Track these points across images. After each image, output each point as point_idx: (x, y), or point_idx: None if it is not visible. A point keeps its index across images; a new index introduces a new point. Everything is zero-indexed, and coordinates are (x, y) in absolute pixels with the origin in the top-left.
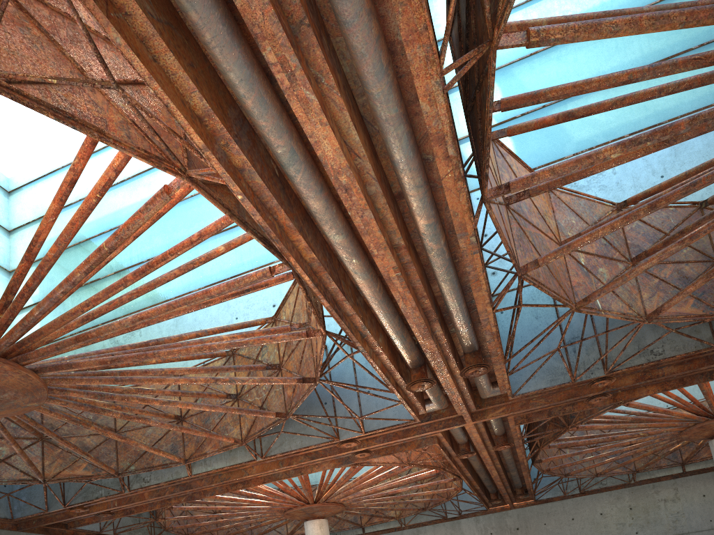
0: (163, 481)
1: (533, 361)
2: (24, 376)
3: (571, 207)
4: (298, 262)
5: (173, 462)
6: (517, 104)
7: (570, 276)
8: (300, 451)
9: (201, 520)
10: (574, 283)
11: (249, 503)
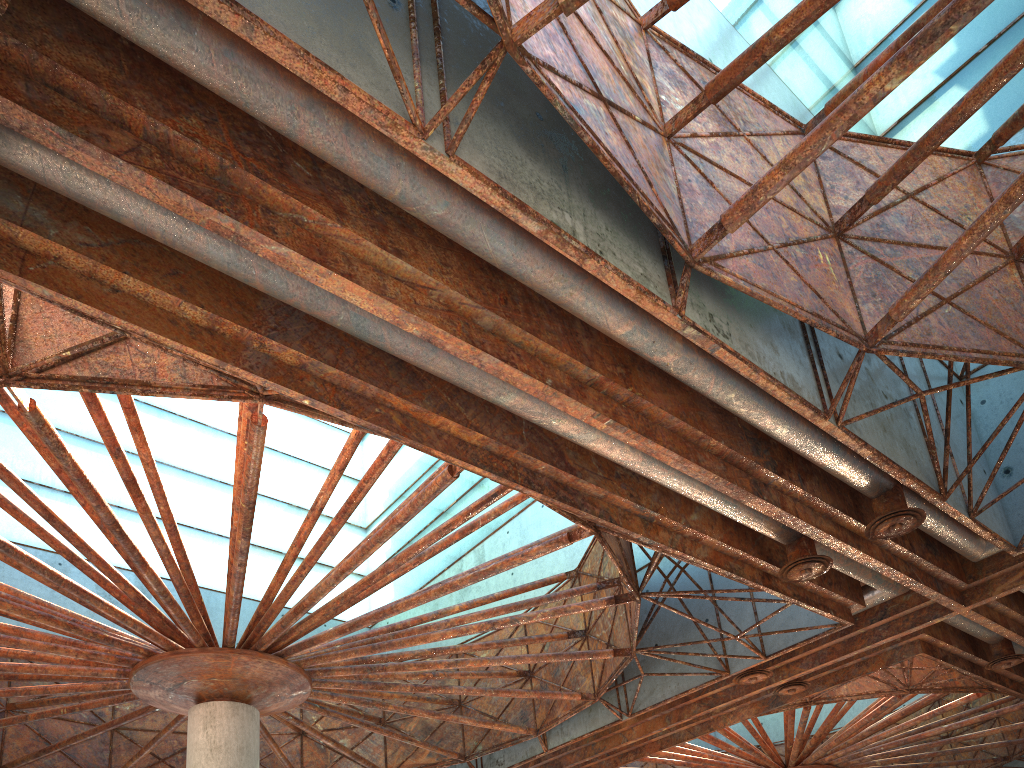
0: (517, 761)
1: (1023, 478)
2: (268, 664)
3: None
4: (450, 453)
5: (523, 735)
6: (732, 80)
7: None
8: (689, 698)
9: None
10: None
11: None
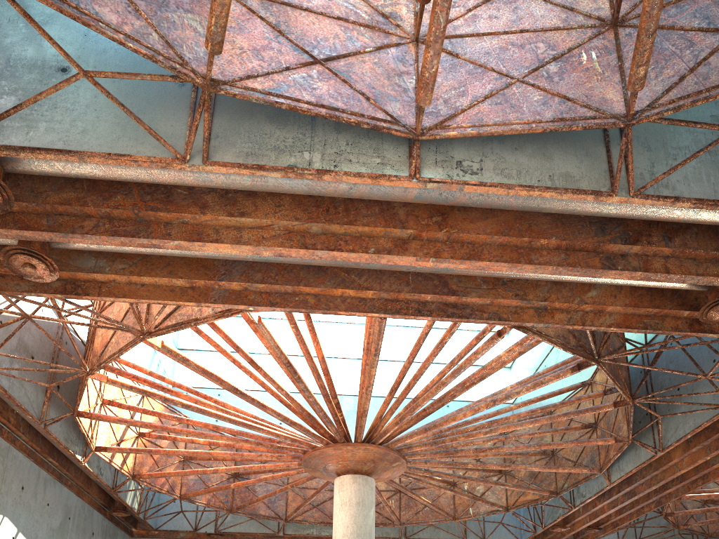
0: (593, 493)
1: None
2: (365, 449)
3: None
4: (351, 310)
5: (591, 474)
6: None
7: None
8: None
9: None
10: None
11: None
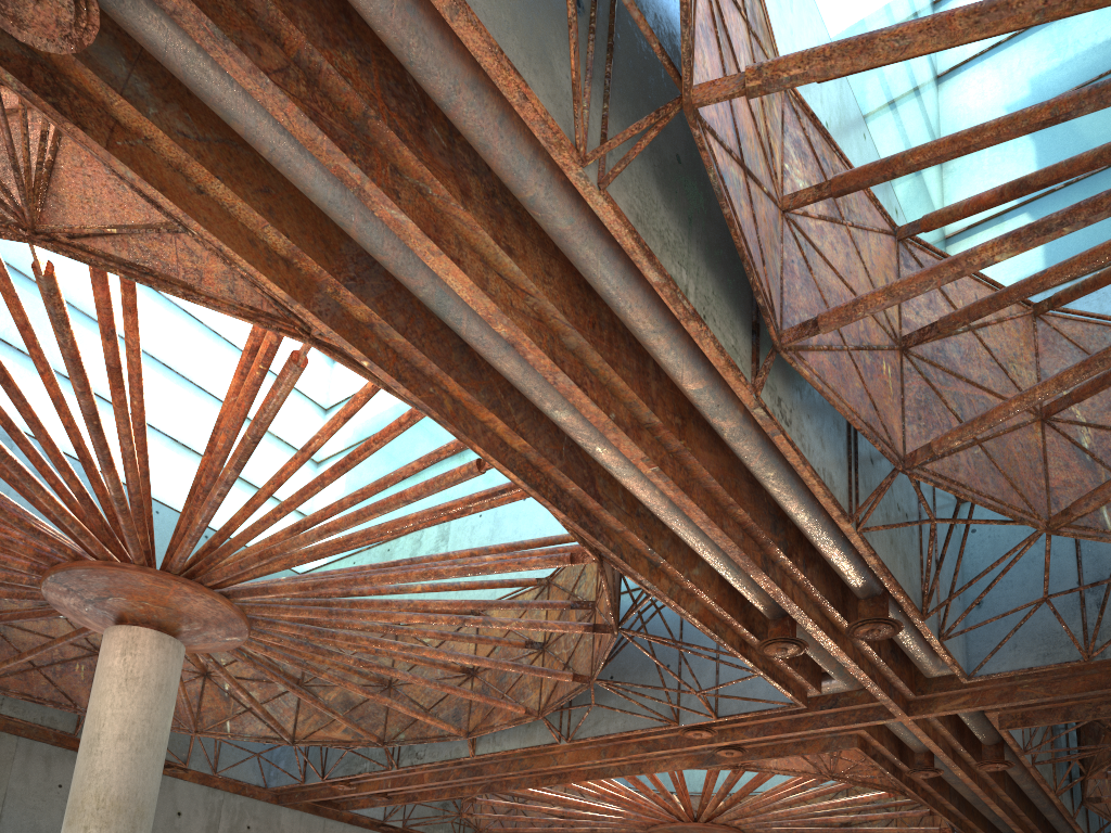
0: (439, 759)
1: (993, 618)
2: (210, 601)
3: (1081, 344)
4: (491, 452)
5: (451, 734)
6: (858, 183)
7: (1049, 469)
8: (630, 737)
9: (539, 825)
10: (1057, 481)
11: (584, 807)
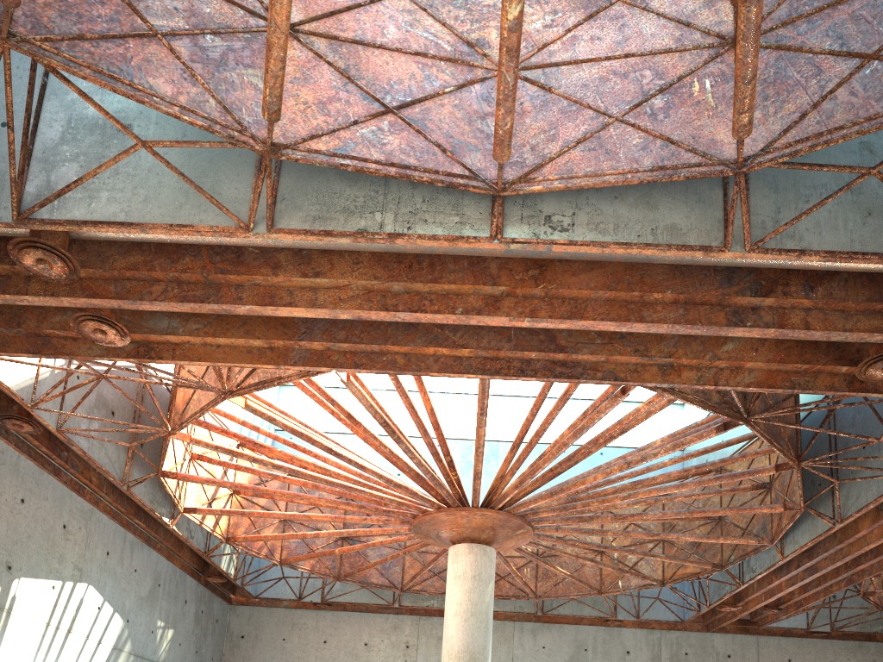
0: (763, 569)
1: None
2: (482, 515)
3: None
4: (444, 371)
5: (761, 545)
6: None
7: None
8: None
9: None
10: None
11: None
